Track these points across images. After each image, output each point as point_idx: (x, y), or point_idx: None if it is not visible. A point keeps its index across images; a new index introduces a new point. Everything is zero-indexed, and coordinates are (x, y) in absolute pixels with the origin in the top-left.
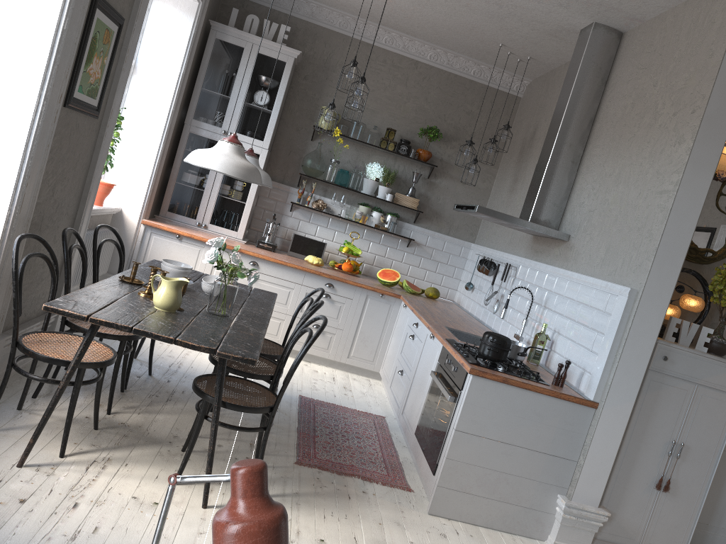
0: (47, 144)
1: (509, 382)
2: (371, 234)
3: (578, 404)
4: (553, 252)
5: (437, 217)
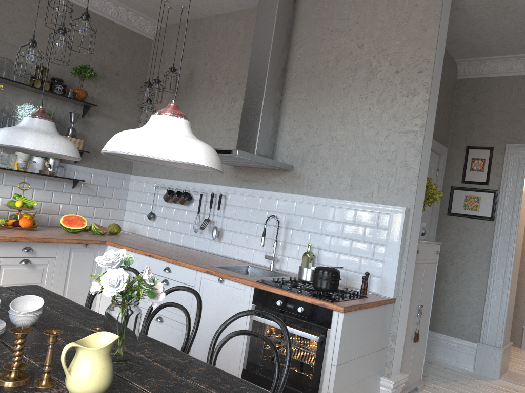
0: None
1: (361, 307)
2: (33, 181)
3: (387, 304)
4: (273, 180)
5: (96, 154)
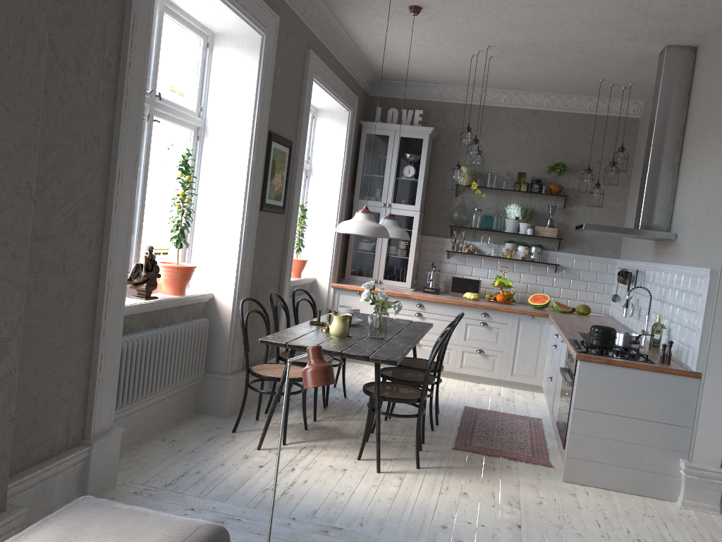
0: (252, 237)
1: (613, 363)
2: (520, 266)
3: (682, 376)
4: (668, 252)
5: (579, 241)
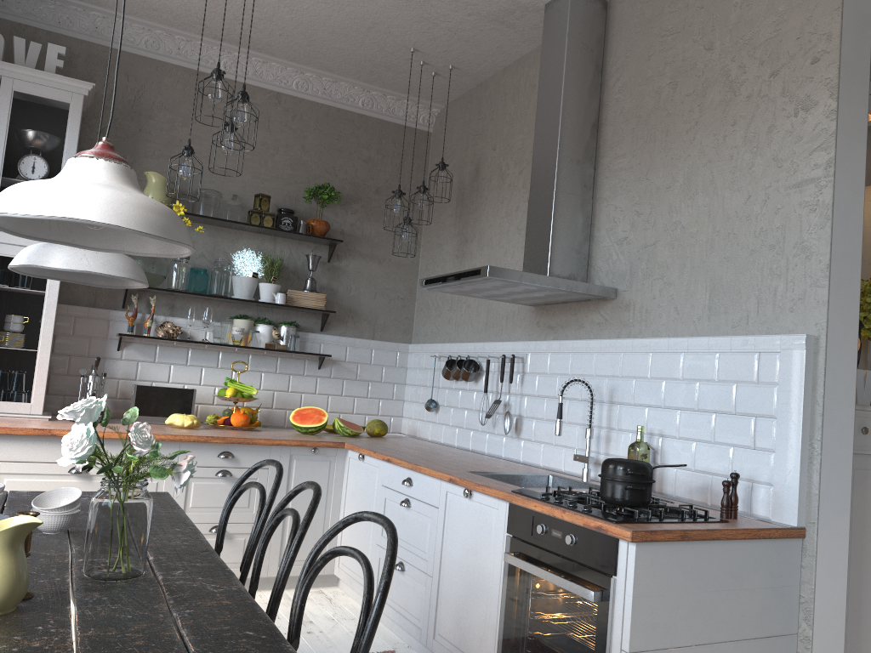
0: None
1: (690, 537)
2: (260, 361)
3: (781, 539)
4: (589, 320)
5: (353, 316)
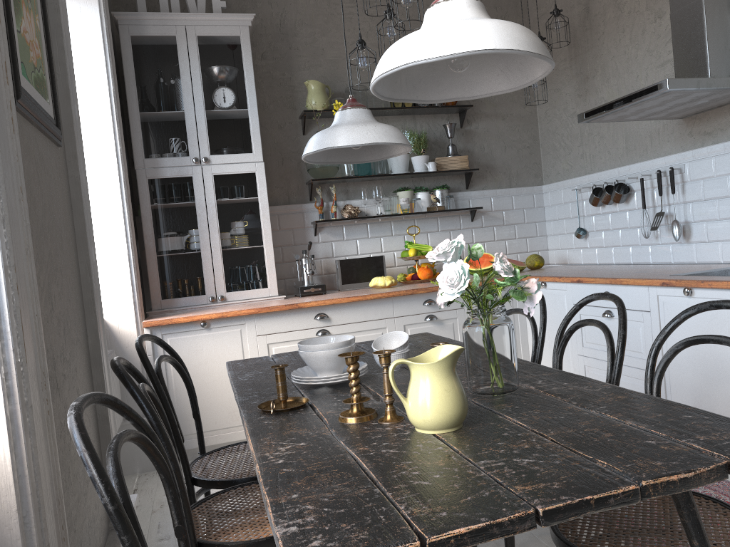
0: (17, 186)
1: None
2: (424, 224)
3: None
4: None
5: (490, 170)
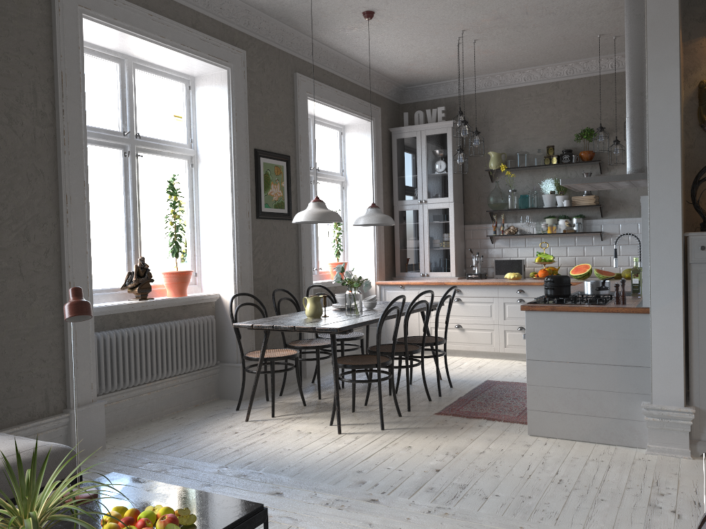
0: (248, 242)
1: (557, 309)
2: (564, 240)
3: (630, 314)
4: None
5: (623, 204)
